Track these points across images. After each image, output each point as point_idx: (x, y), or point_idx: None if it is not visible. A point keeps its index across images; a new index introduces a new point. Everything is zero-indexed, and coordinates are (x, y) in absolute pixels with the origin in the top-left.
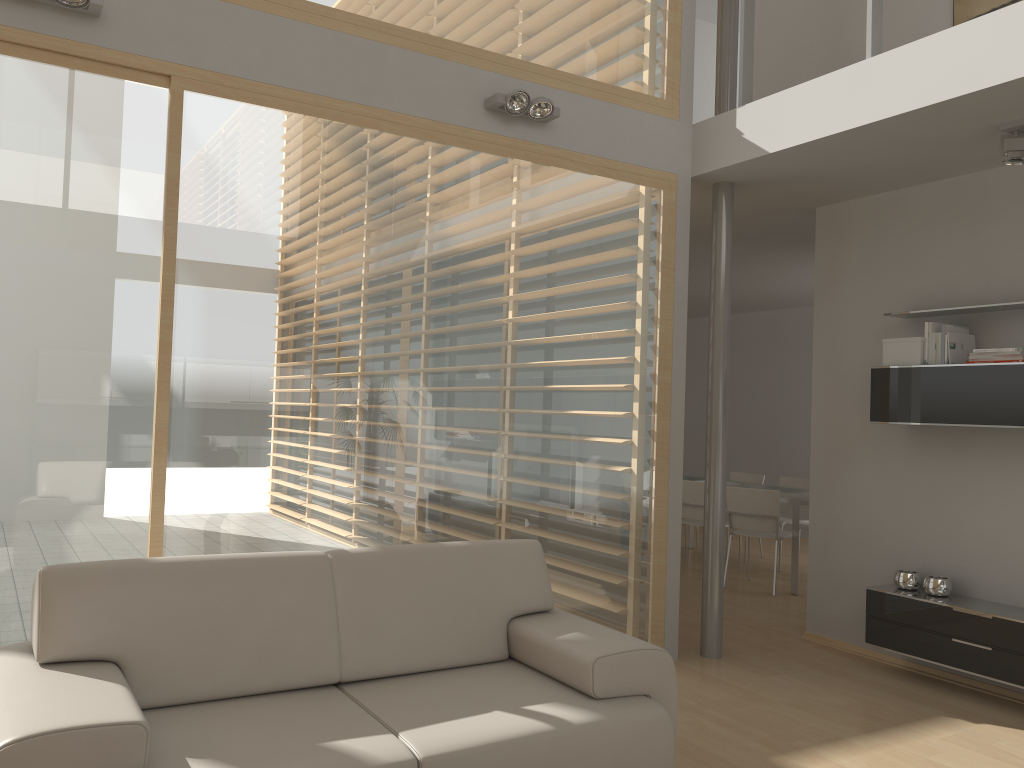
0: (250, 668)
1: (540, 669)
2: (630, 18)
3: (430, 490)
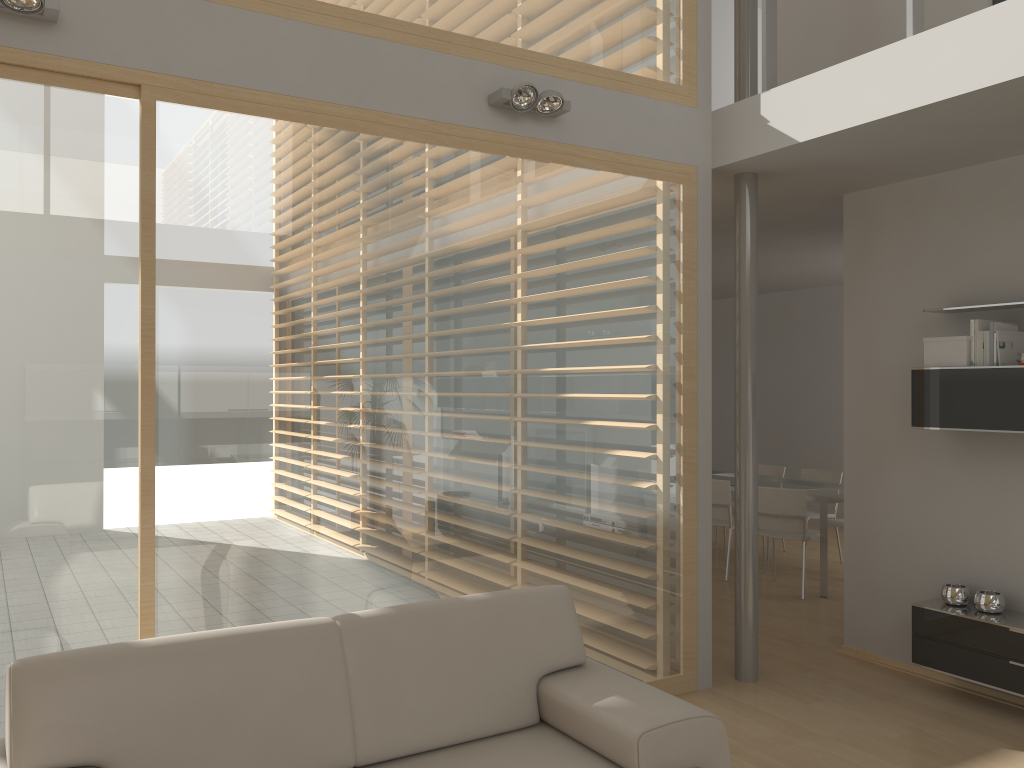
0: (254, 761)
1: (576, 738)
2: None
3: (444, 524)
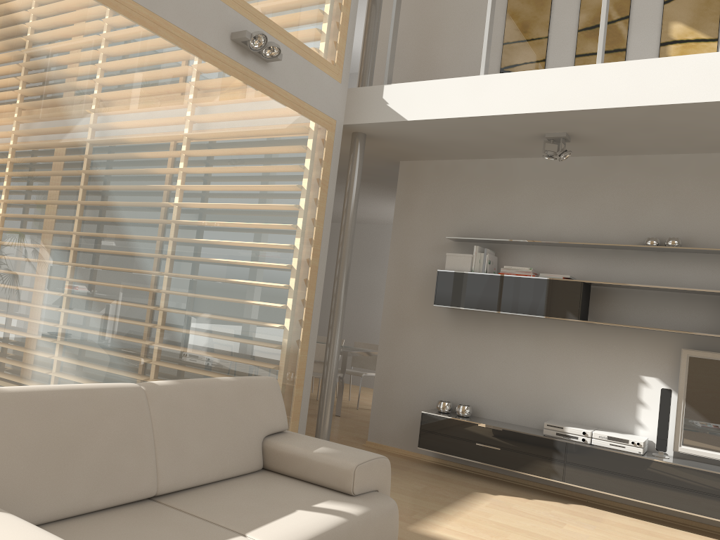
0: (90, 488)
1: (297, 476)
2: (322, 2)
3: (162, 334)
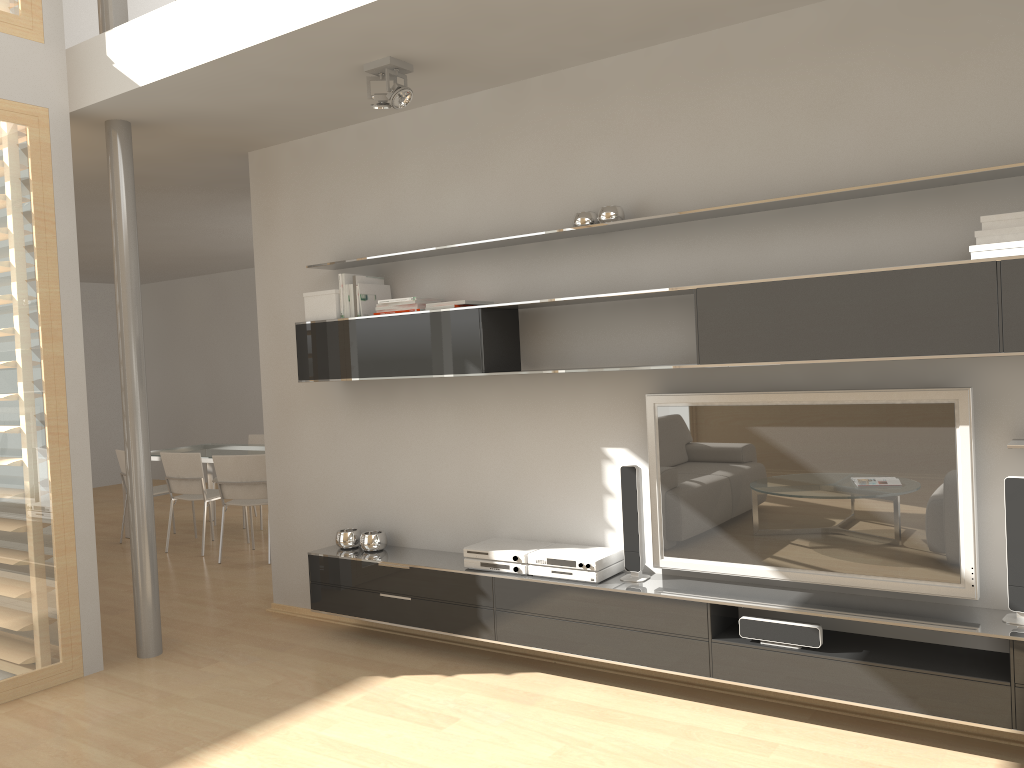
0: None
1: None
2: None
3: None
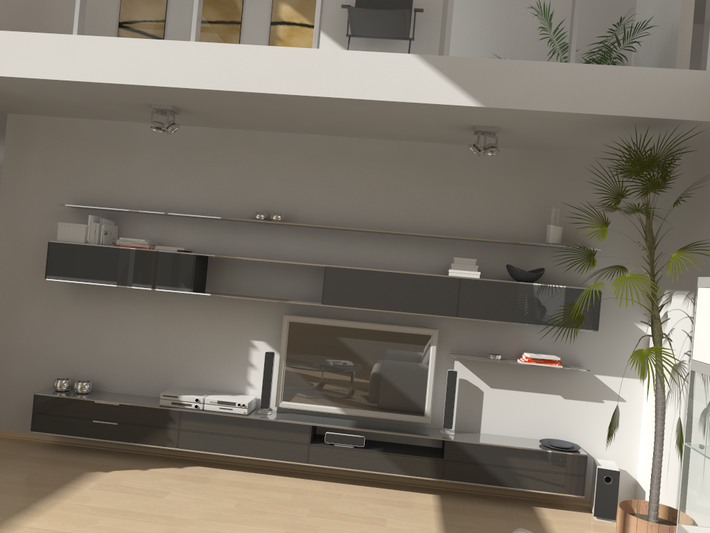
0: None
1: None
2: None
3: None
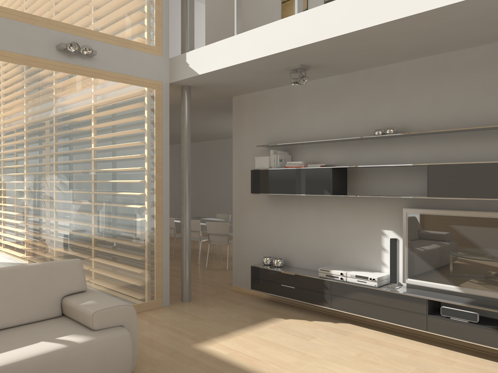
0: None
1: (74, 319)
2: (135, 7)
3: (34, 237)
